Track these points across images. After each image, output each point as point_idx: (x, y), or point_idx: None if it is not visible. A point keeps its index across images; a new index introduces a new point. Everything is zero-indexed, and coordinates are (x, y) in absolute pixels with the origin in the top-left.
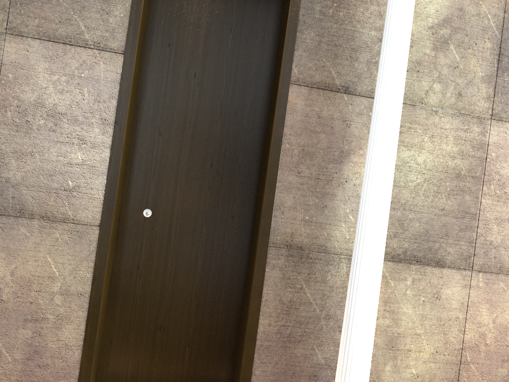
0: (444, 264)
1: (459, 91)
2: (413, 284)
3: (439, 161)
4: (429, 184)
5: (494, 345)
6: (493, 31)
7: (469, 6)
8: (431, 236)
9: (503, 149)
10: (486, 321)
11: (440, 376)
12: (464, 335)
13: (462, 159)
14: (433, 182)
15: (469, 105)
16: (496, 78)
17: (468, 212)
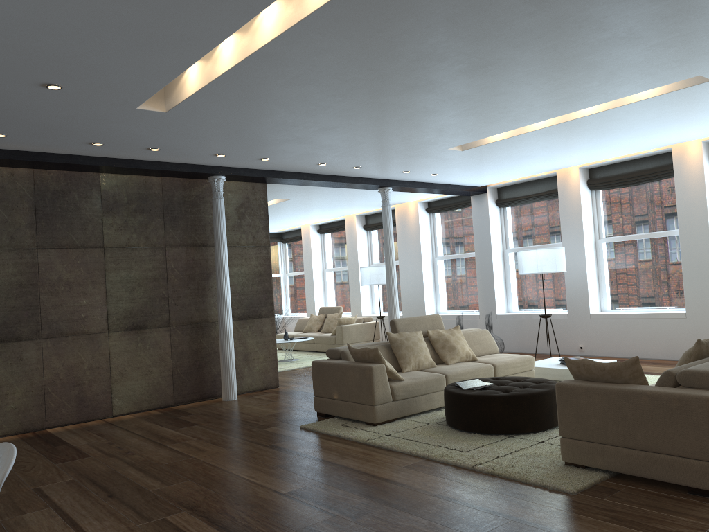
0: (21, 338)
1: (11, 236)
2: (1, 355)
3: (5, 279)
4: (1, 294)
5: (66, 378)
6: (29, 197)
7: (9, 184)
8: (8, 324)
9: (49, 265)
10: (58, 365)
11: (32, 404)
12: (44, 377)
13: (22, 275)
14: (3, 292)
15: (20, 242)
16: (36, 224)
17: (33, 305)
